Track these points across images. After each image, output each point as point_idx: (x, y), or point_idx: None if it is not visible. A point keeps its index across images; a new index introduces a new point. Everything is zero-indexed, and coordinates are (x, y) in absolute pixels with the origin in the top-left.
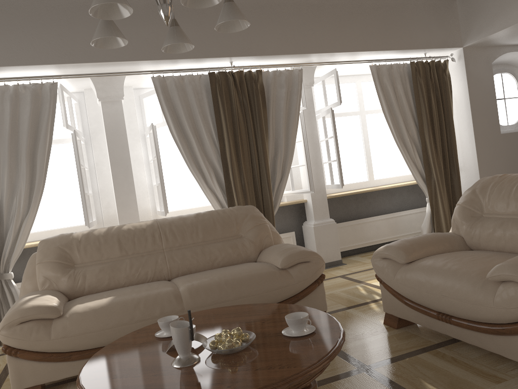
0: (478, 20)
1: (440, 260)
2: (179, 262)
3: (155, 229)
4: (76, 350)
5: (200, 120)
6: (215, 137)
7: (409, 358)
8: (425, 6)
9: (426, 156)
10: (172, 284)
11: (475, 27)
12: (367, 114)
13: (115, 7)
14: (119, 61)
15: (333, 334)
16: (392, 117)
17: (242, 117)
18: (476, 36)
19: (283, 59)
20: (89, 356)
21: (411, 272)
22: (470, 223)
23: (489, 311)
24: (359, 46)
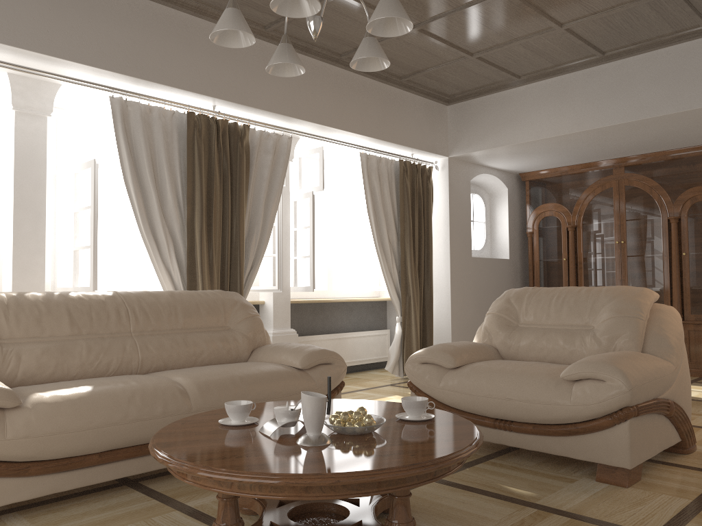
0: (468, 132)
1: (494, 364)
2: (155, 352)
3: (119, 304)
4: (37, 459)
5: (165, 170)
6: (182, 196)
7: (469, 468)
8: (421, 104)
9: (404, 268)
10: (165, 377)
11: (465, 139)
12: (333, 209)
13: (289, 2)
14: (77, 62)
15: (458, 418)
16: (376, 217)
17: (219, 179)
18: (464, 149)
19: (274, 119)
20: (55, 469)
21: (463, 377)
22: (508, 332)
23: (565, 409)
24: (357, 127)
